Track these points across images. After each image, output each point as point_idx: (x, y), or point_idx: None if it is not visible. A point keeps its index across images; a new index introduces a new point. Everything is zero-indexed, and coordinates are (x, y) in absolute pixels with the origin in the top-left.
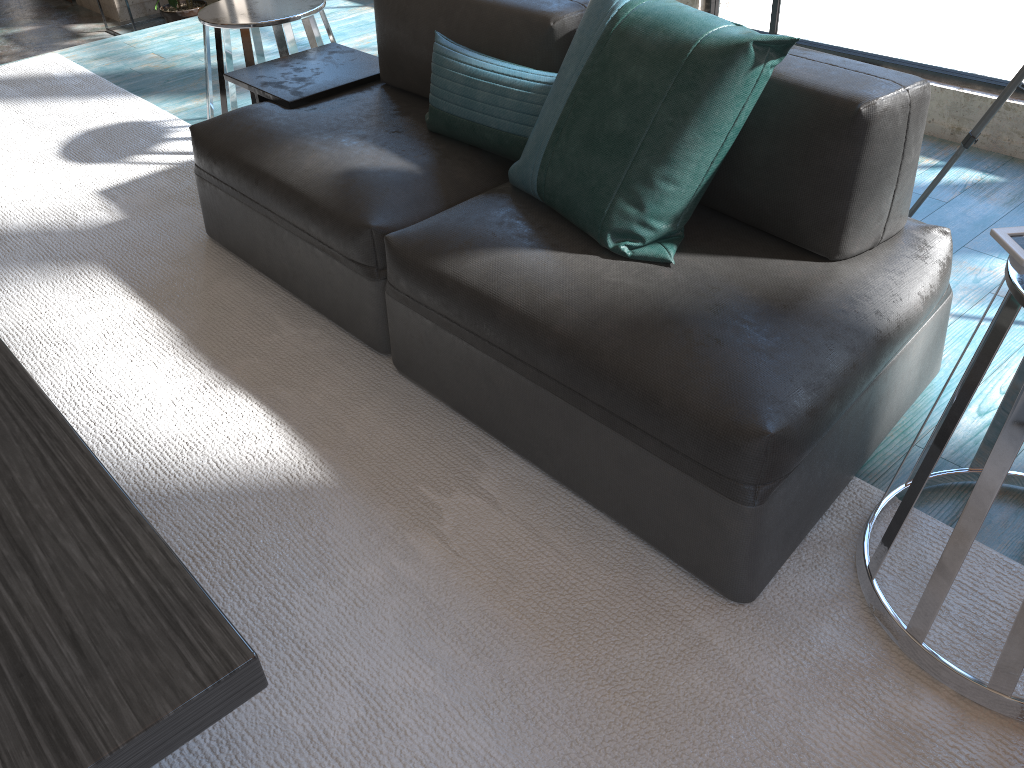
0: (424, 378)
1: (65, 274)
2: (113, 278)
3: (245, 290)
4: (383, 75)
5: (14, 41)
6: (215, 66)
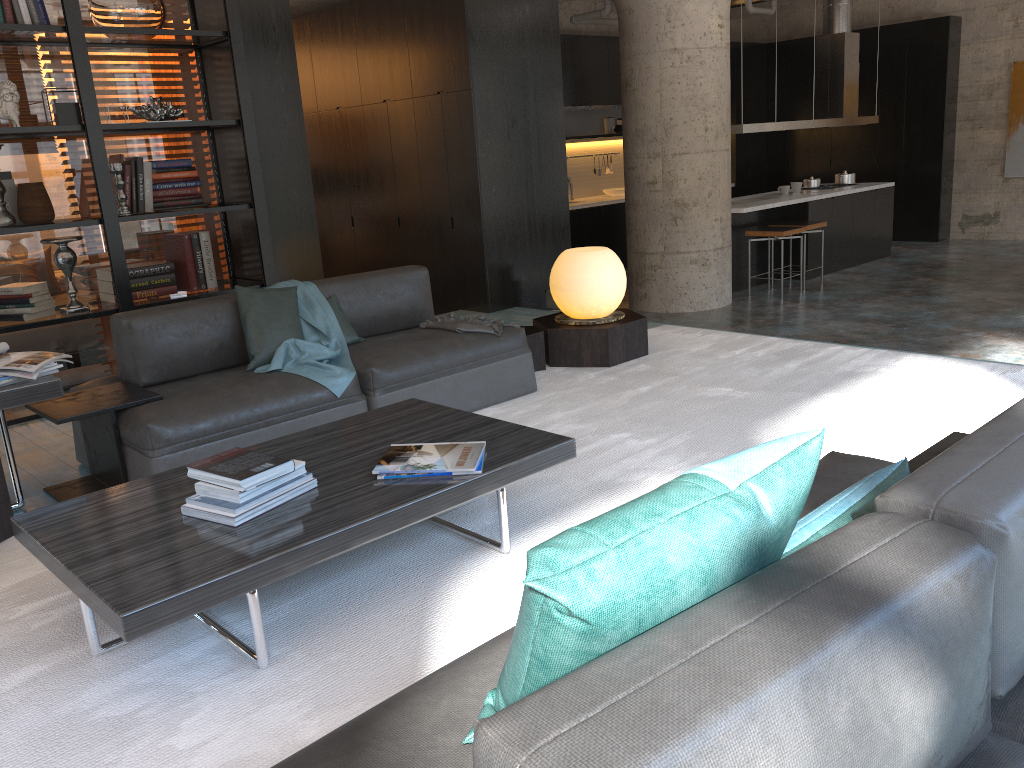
0: None
1: None
2: None
3: None
4: None
5: None
6: None
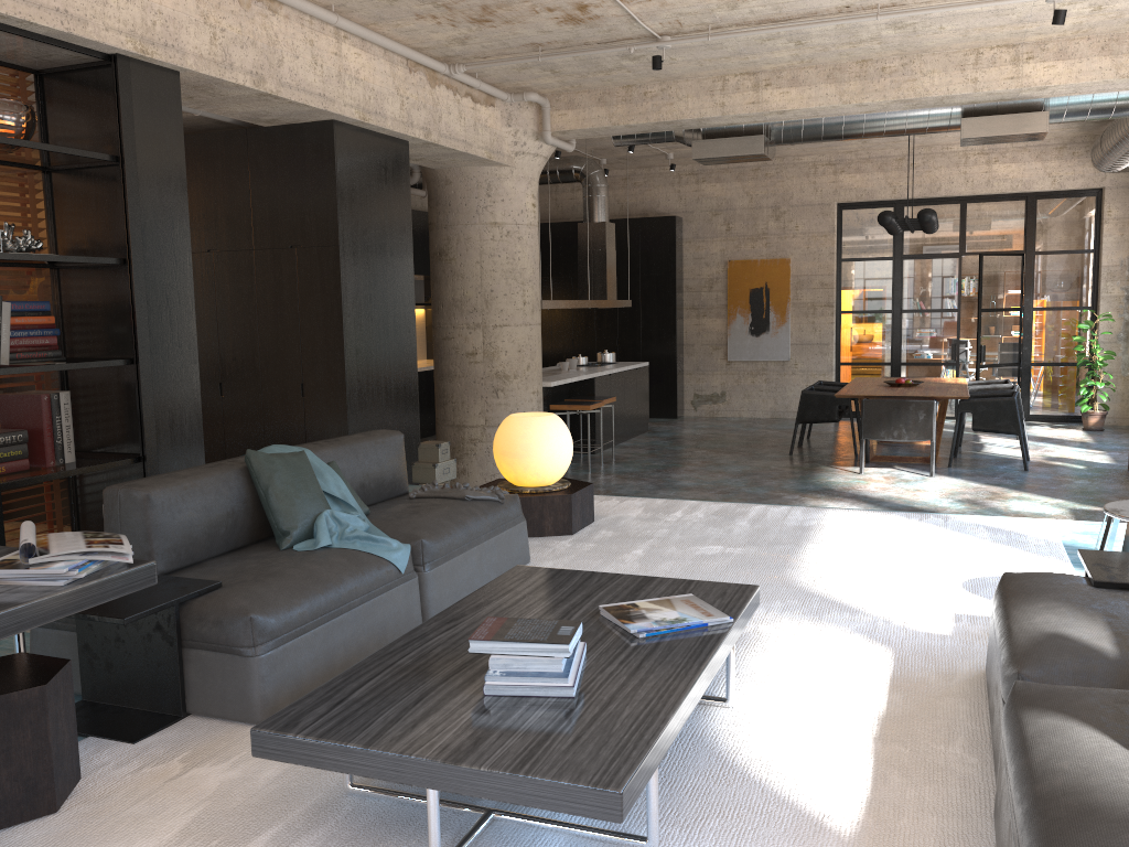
0: (995, 823)
1: (863, 646)
2: (888, 662)
3: (962, 711)
4: None
5: (1073, 514)
6: None
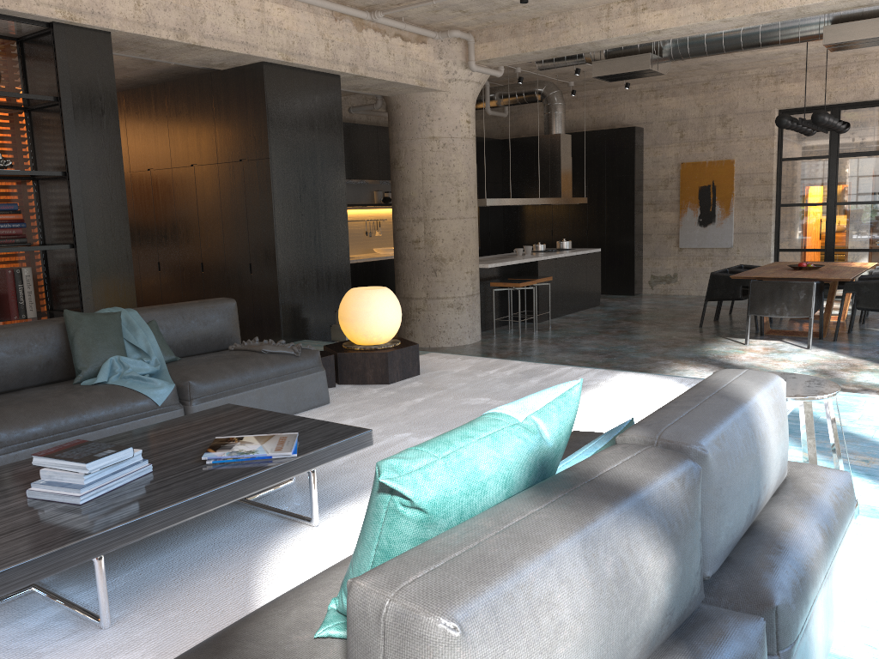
0: None
1: None
2: None
3: None
4: None
5: None
6: (871, 438)
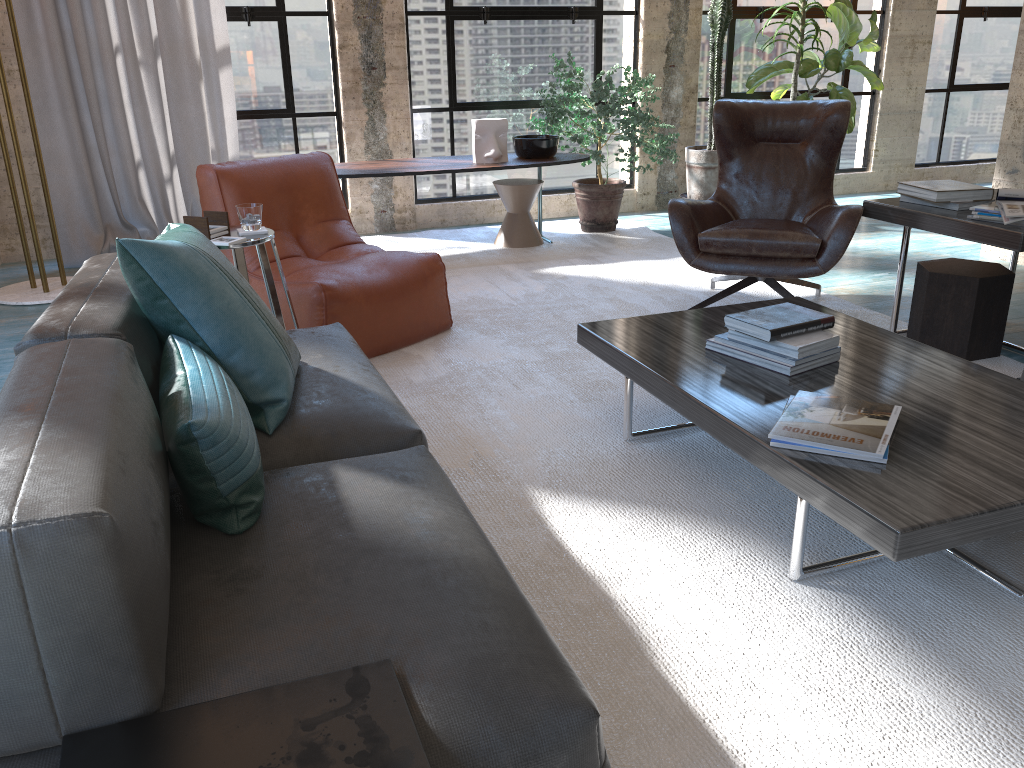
0: None
1: None
2: None
3: None
4: (163, 675)
5: None
6: None
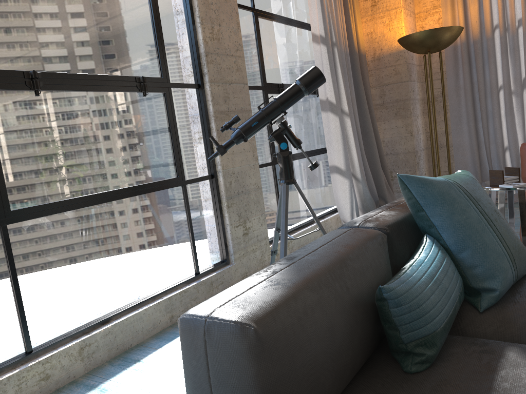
0: None
1: None
2: None
3: None
4: None
5: None
6: None
